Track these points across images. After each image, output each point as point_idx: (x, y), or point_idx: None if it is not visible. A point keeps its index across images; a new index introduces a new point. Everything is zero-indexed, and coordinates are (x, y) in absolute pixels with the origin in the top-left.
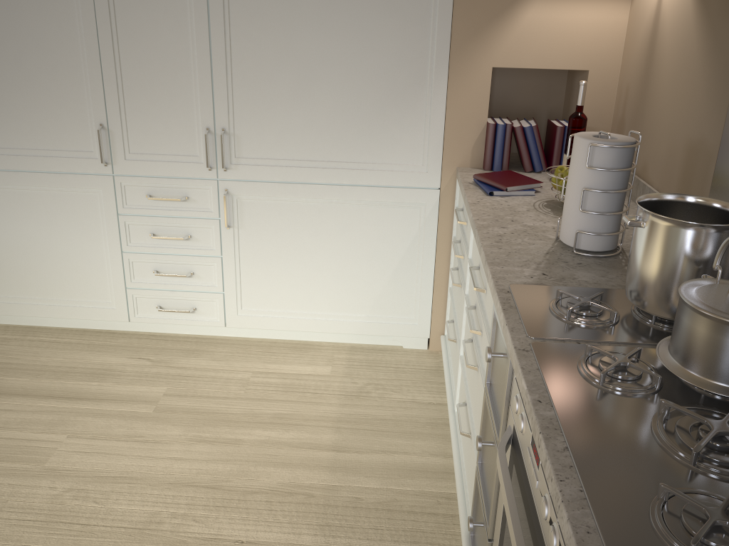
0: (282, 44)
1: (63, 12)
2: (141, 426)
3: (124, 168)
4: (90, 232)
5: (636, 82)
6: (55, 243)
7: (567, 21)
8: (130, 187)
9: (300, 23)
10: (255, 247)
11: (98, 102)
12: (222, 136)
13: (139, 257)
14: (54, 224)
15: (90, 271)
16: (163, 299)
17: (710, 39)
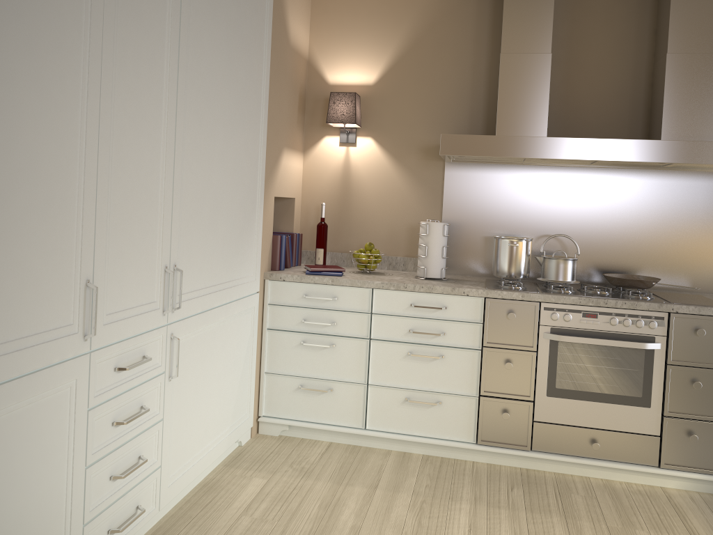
0: (207, 177)
1: (67, 126)
2: None
3: (101, 338)
4: (53, 458)
5: (331, 203)
6: (6, 509)
7: (291, 167)
8: (101, 363)
9: (215, 159)
10: (181, 394)
11: (89, 249)
12: (183, 271)
13: (102, 465)
14: (10, 471)
15: (44, 529)
16: (114, 516)
17: (413, 178)
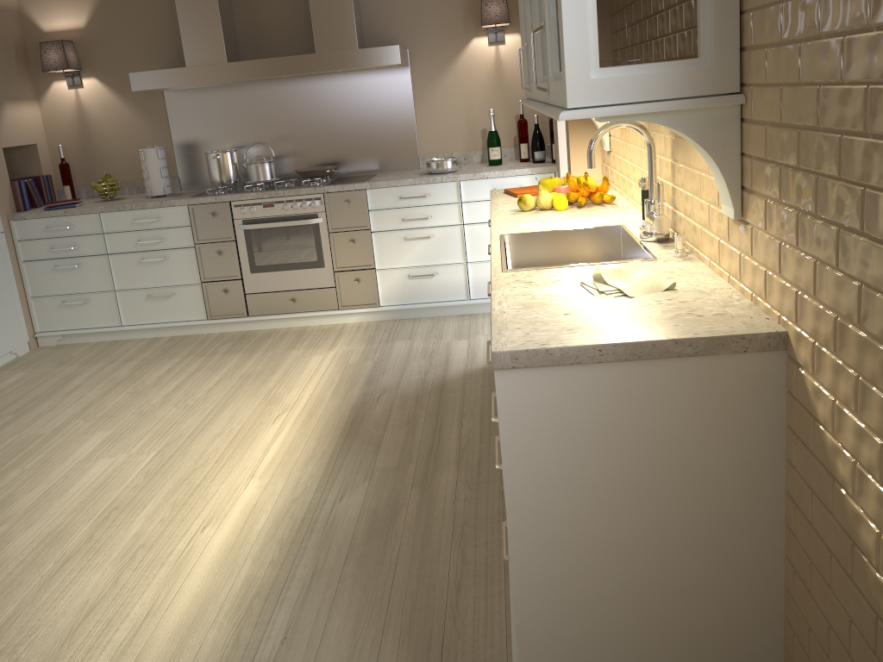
0: None
1: None
2: (31, 414)
3: None
4: None
5: (75, 142)
6: None
7: (22, 117)
8: None
9: None
10: None
11: None
12: None
13: None
14: None
15: None
16: None
17: (141, 109)
